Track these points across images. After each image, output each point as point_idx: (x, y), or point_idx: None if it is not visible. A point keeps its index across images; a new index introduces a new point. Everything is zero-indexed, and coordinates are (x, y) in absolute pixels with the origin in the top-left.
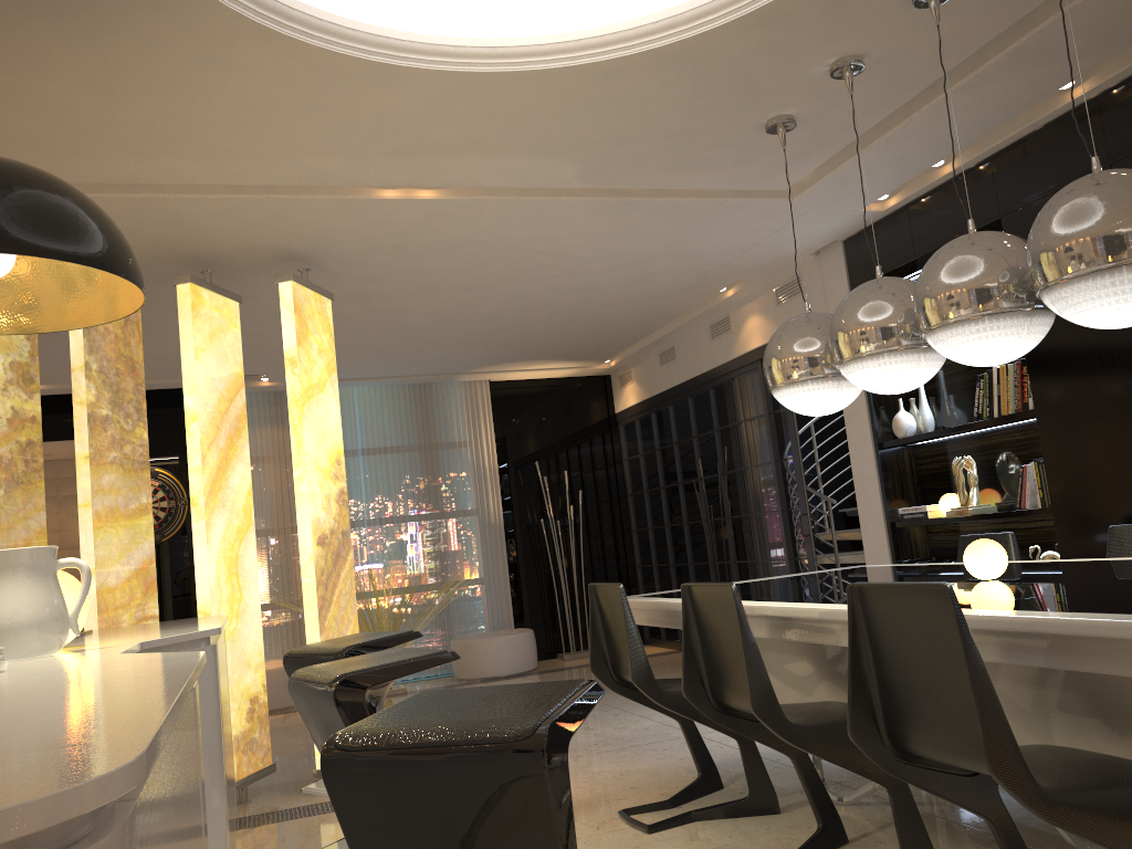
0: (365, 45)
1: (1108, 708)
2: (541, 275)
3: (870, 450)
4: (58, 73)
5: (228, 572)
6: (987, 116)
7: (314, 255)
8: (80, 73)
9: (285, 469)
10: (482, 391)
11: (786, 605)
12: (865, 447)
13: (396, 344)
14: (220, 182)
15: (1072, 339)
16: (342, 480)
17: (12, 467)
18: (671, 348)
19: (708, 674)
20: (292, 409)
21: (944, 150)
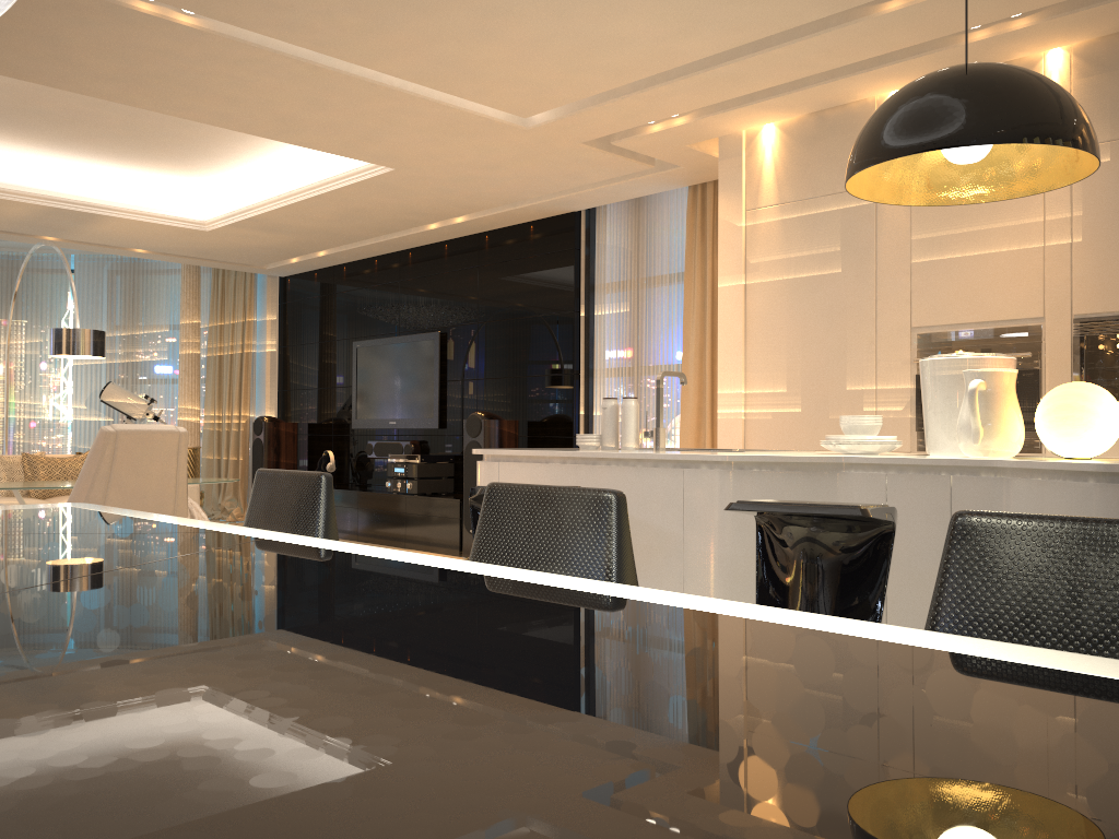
0: None
1: None
2: None
3: None
4: None
5: None
6: None
7: None
8: None
9: None
10: None
11: (436, 558)
12: None
13: None
14: None
15: None
16: None
17: None
18: None
19: None
20: None
21: None
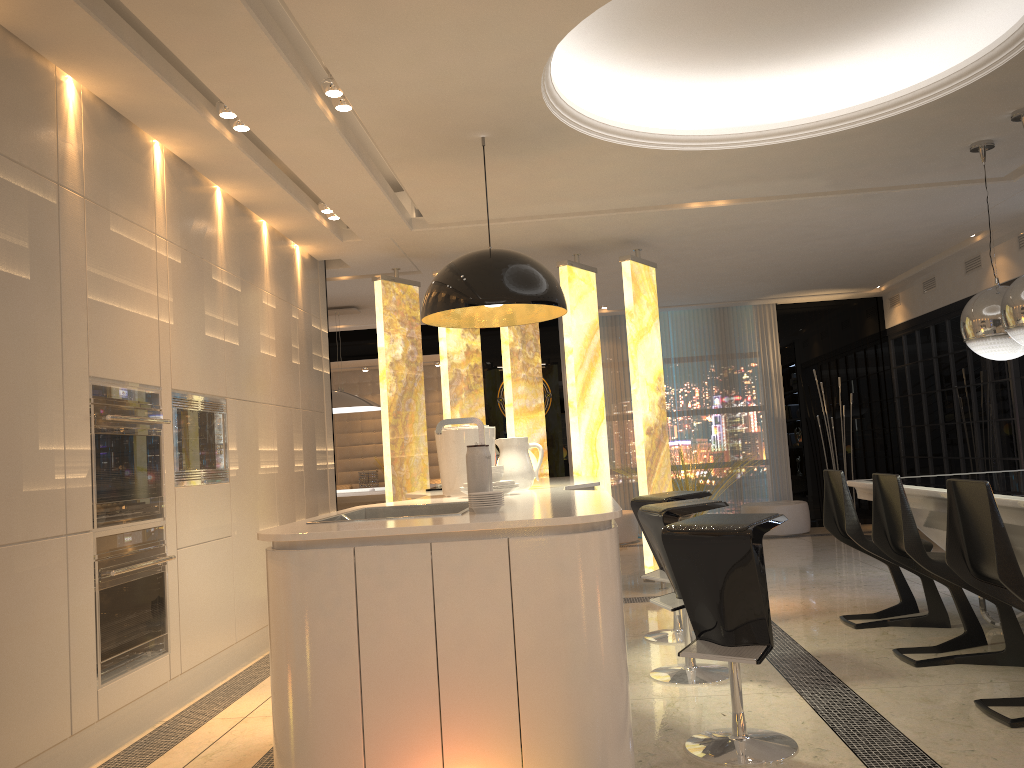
0: (679, 142)
1: None
2: (809, 239)
3: None
4: (511, 175)
5: (590, 449)
6: None
7: (644, 239)
8: (522, 174)
9: (618, 373)
10: (769, 313)
11: (942, 490)
12: None
13: (700, 284)
14: (589, 210)
15: None
16: (661, 391)
17: (467, 380)
18: (932, 278)
19: (889, 530)
20: (630, 345)
21: None
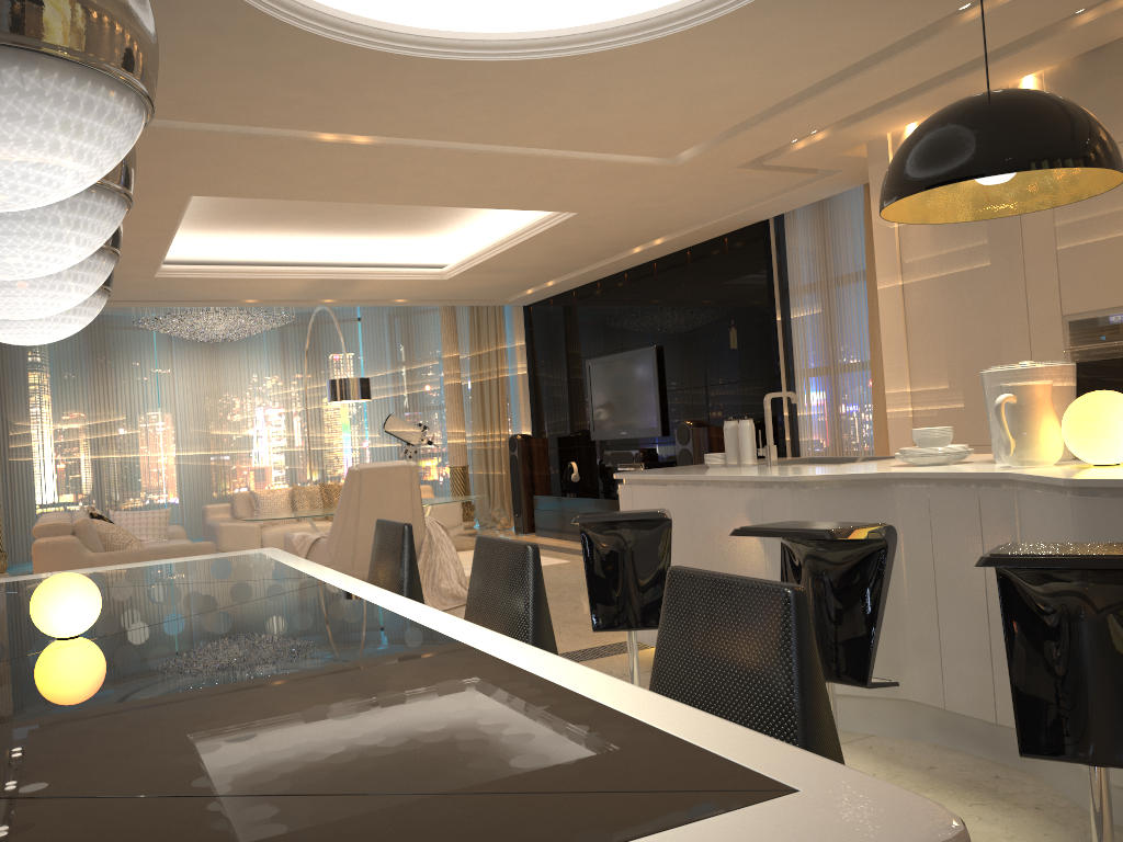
0: None
1: None
2: None
3: None
4: None
5: None
6: None
7: None
8: None
9: None
10: None
11: (400, 599)
12: None
13: None
14: None
15: None
16: None
17: None
18: None
19: None
20: None
21: None
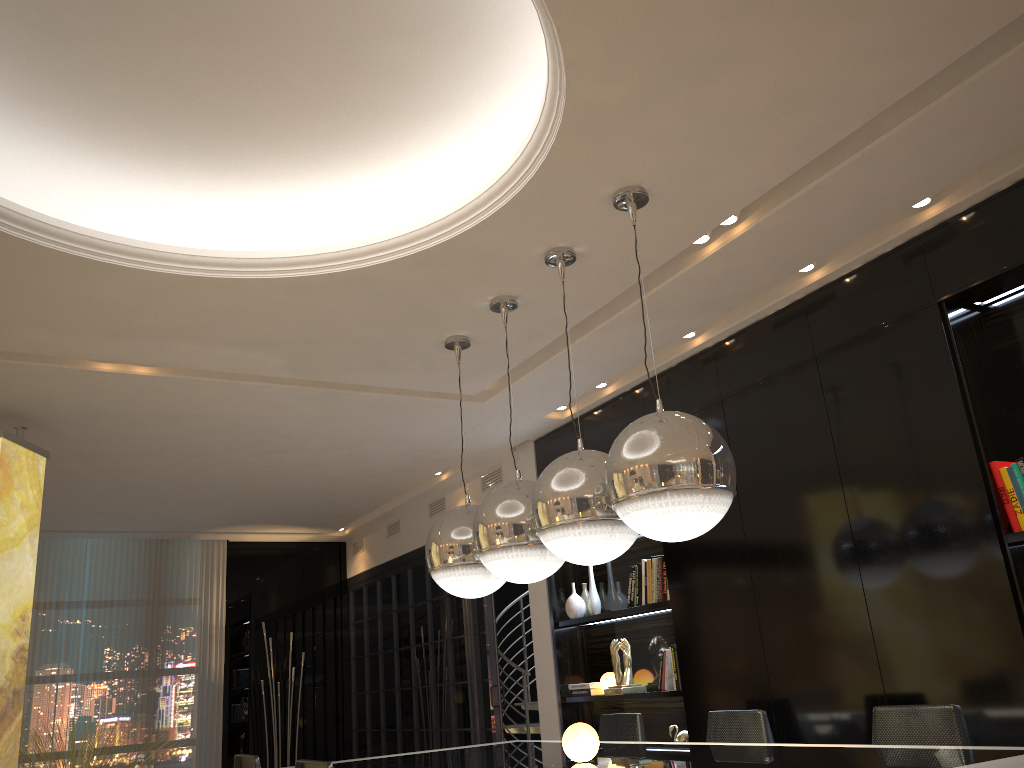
0: (68, 241)
1: None
2: (264, 449)
3: (548, 628)
4: None
5: None
6: (630, 352)
7: (34, 415)
8: None
9: None
10: (219, 550)
11: None
12: (544, 625)
13: (128, 501)
14: None
15: (697, 541)
16: (24, 636)
17: None
18: (397, 522)
19: None
20: None
21: (602, 375)
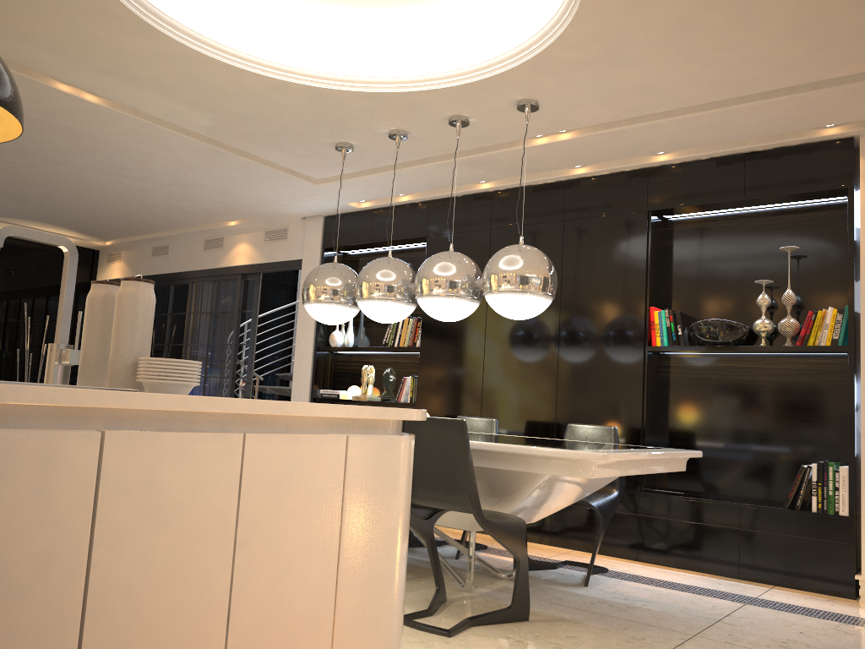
0: (144, 9)
1: (495, 489)
2: (119, 172)
3: (310, 350)
4: None
5: None
6: (441, 181)
7: None
8: None
9: None
10: None
11: None
12: (307, 347)
13: None
14: None
15: None
16: None
17: None
18: (165, 246)
19: None
20: None
21: (410, 190)
